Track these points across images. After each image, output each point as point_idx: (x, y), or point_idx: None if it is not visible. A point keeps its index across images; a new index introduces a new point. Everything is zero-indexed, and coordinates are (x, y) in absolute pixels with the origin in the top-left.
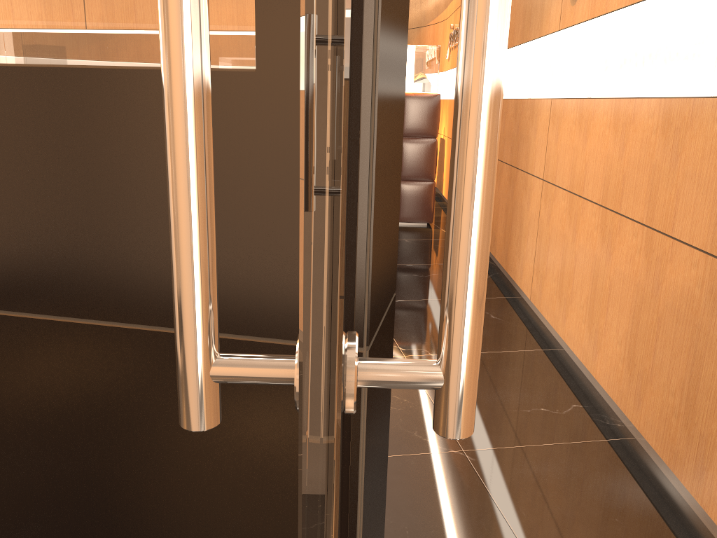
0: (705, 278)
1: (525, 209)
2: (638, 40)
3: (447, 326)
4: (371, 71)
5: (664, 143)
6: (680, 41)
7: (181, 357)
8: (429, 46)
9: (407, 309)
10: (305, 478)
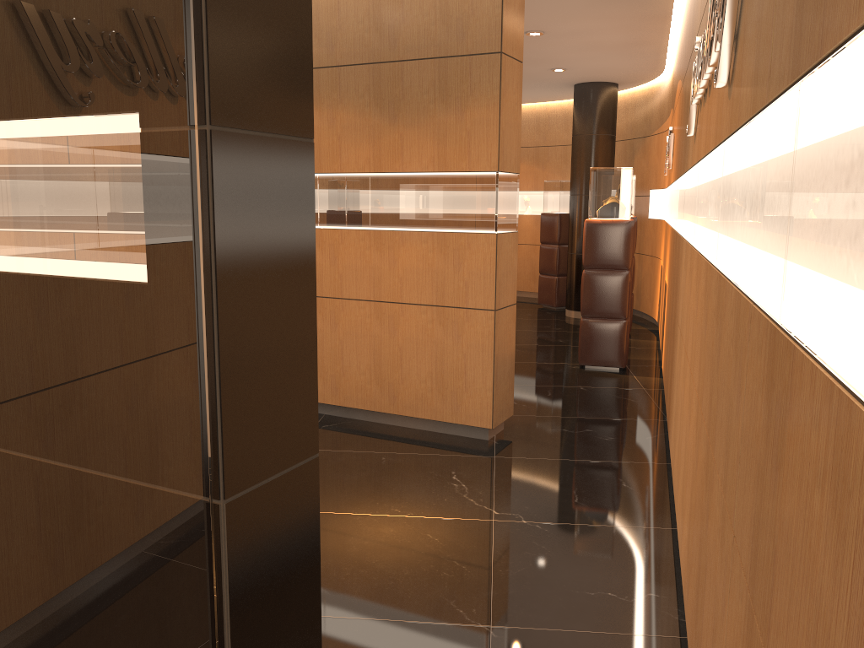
0: (705, 460)
1: (675, 361)
2: (705, 194)
3: None
4: (210, 287)
5: (704, 308)
6: (713, 204)
7: None
8: (619, 168)
9: (530, 468)
10: None
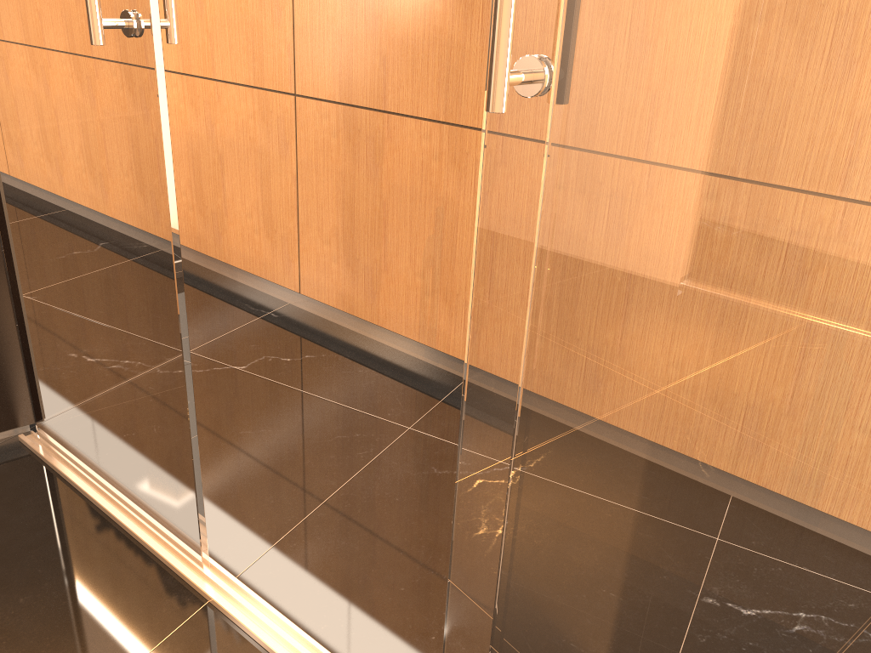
0: (185, 94)
1: None
2: None
3: (168, 5)
4: None
5: None
6: None
7: (94, 18)
8: None
9: None
10: (154, 41)
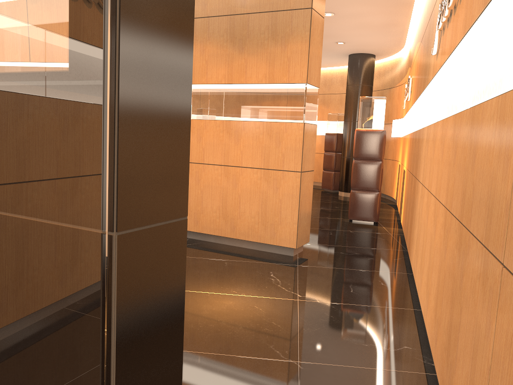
0: (458, 240)
1: (416, 207)
2: (451, 77)
3: None
4: (114, 68)
5: (453, 146)
6: (461, 74)
7: None
8: (378, 97)
9: (320, 272)
10: None
